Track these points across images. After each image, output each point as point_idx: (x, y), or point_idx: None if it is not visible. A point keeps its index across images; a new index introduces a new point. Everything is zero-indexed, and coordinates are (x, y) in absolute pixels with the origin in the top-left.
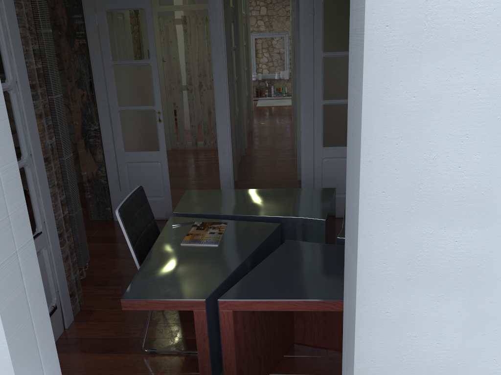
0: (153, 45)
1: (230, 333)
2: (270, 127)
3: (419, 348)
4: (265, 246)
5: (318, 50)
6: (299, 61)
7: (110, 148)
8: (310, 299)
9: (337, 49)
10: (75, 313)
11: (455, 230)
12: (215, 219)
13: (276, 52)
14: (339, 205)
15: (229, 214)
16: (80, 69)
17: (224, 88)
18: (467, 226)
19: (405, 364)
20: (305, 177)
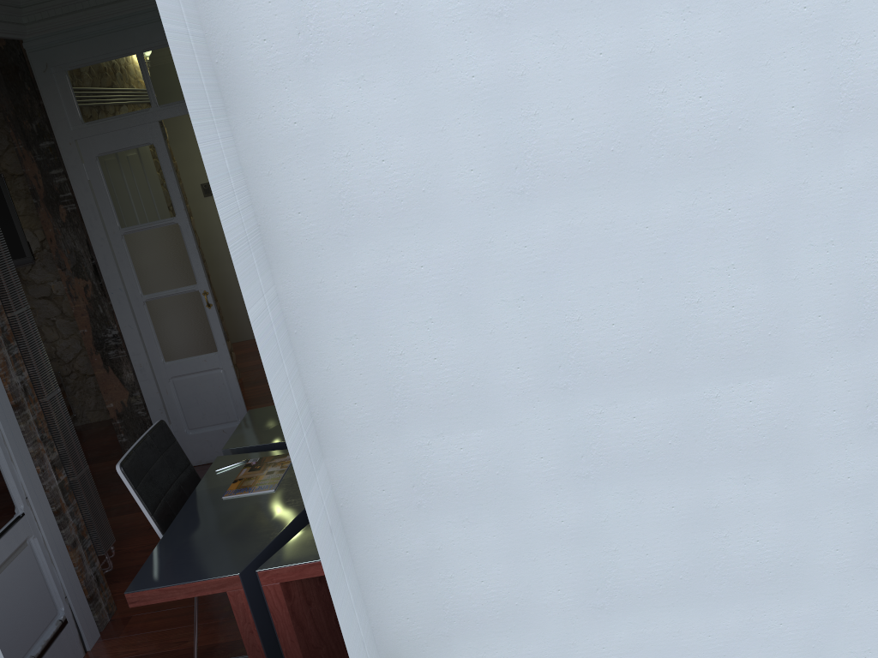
0: (178, 194)
1: (284, 616)
2: None
3: (461, 591)
4: None
5: None
6: None
7: (141, 360)
8: None
9: None
10: (102, 625)
11: (456, 435)
12: (280, 450)
13: None
14: None
15: None
16: (76, 249)
17: None
18: (469, 428)
19: (451, 616)
20: None
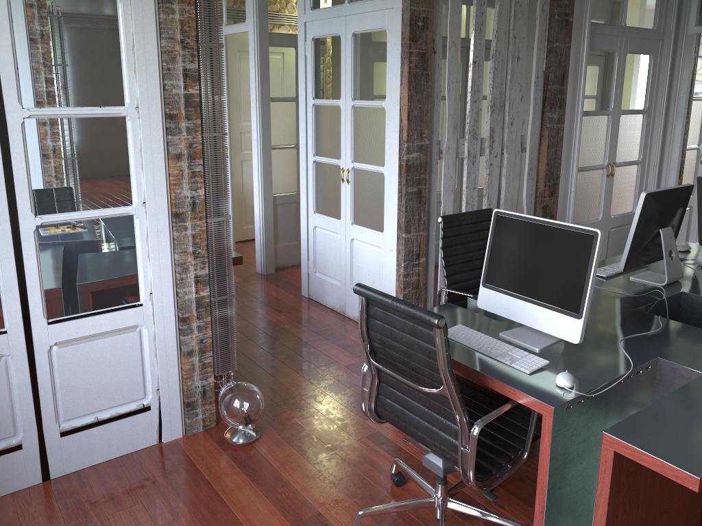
0: (225, 82)
1: None
2: None
3: None
4: None
5: (309, 95)
6: None
7: None
8: None
9: (323, 96)
10: None
11: None
12: None
13: None
14: (326, 290)
15: None
16: None
17: (256, 130)
18: None
19: None
20: (302, 245)
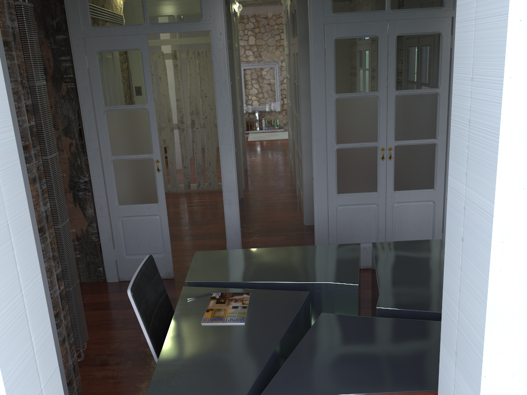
0: (151, 88)
1: None
2: (266, 164)
3: None
4: (297, 321)
5: (330, 91)
6: (304, 100)
7: (102, 201)
8: (365, 393)
9: (350, 90)
10: None
11: None
12: (234, 288)
13: (266, 82)
14: None
15: (250, 281)
16: (68, 116)
17: (229, 133)
18: None
19: None
20: (319, 227)
